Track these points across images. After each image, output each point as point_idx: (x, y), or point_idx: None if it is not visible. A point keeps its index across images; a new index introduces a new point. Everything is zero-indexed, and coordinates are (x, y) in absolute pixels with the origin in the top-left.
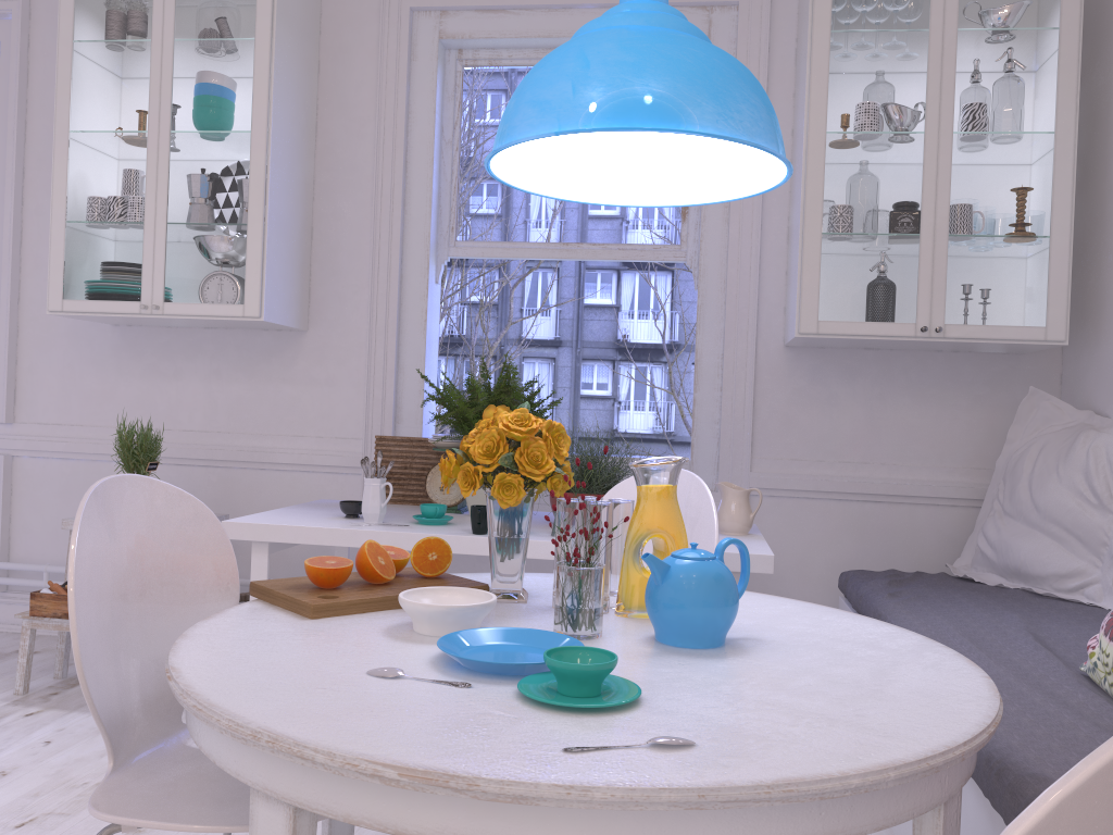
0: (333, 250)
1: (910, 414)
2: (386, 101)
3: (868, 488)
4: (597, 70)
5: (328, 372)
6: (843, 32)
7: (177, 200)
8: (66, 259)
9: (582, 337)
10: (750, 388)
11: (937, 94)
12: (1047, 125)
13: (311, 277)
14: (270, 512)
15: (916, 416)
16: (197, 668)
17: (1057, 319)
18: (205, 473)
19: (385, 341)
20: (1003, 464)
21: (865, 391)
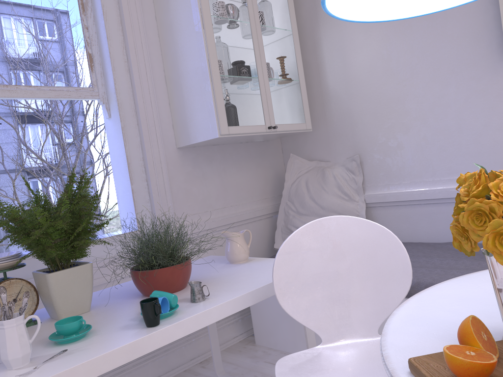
0: None
1: (237, 177)
2: None
3: (230, 220)
4: None
5: None
6: None
7: None
8: None
9: None
10: (166, 176)
11: (251, 2)
12: (289, 27)
13: None
14: None
15: (239, 178)
16: None
17: (308, 119)
18: None
19: None
20: (286, 193)
21: (217, 168)
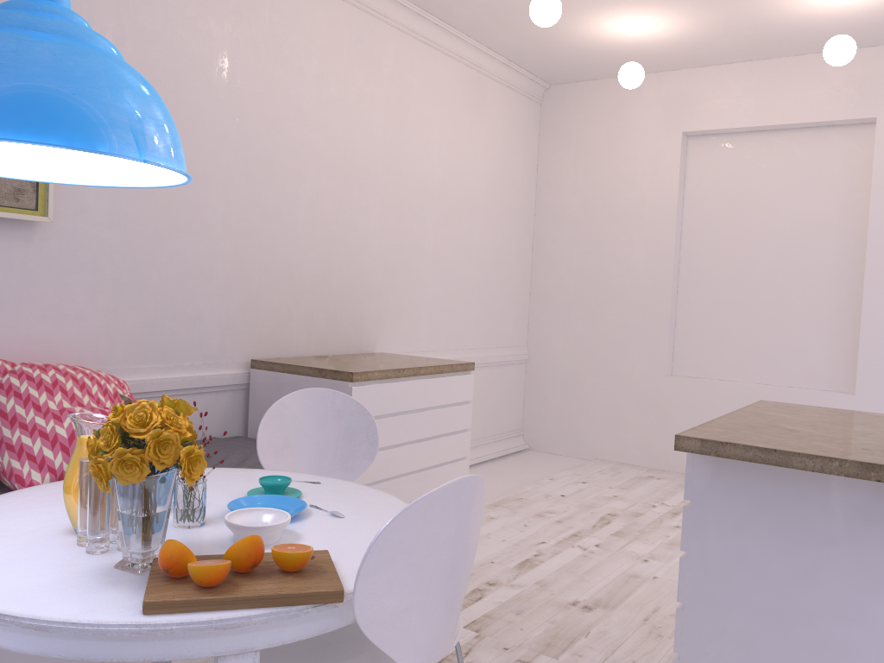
0: None
1: None
2: None
3: None
4: None
5: None
6: None
7: None
8: None
9: None
10: None
11: None
12: None
13: None
14: None
15: None
16: None
17: None
18: None
19: None
20: None
21: None
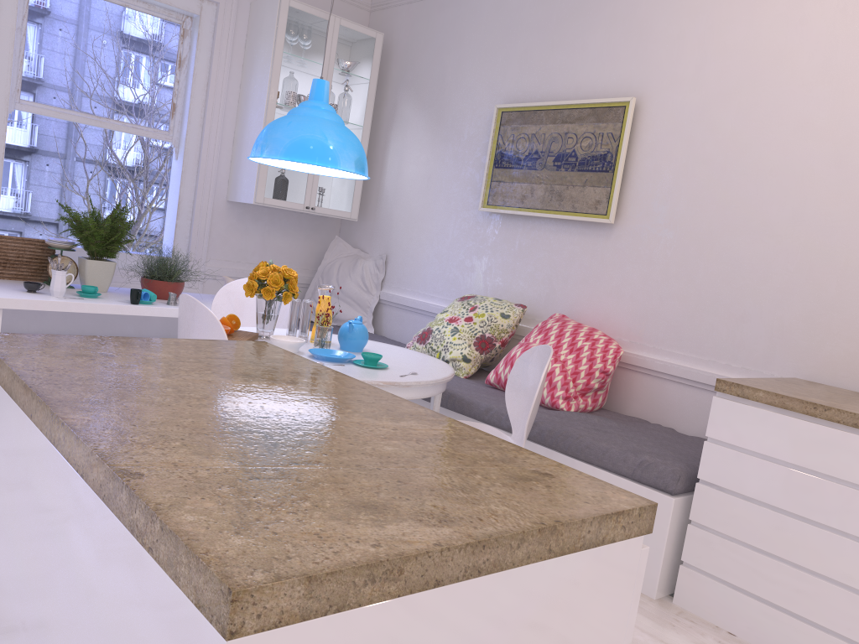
0: None
1: (280, 241)
2: None
3: None
4: (331, 142)
5: None
6: (288, 54)
7: None
8: None
9: None
10: (209, 221)
11: None
12: (361, 123)
13: None
14: None
15: (283, 243)
16: None
17: (355, 209)
18: None
19: None
20: (321, 269)
21: (262, 228)
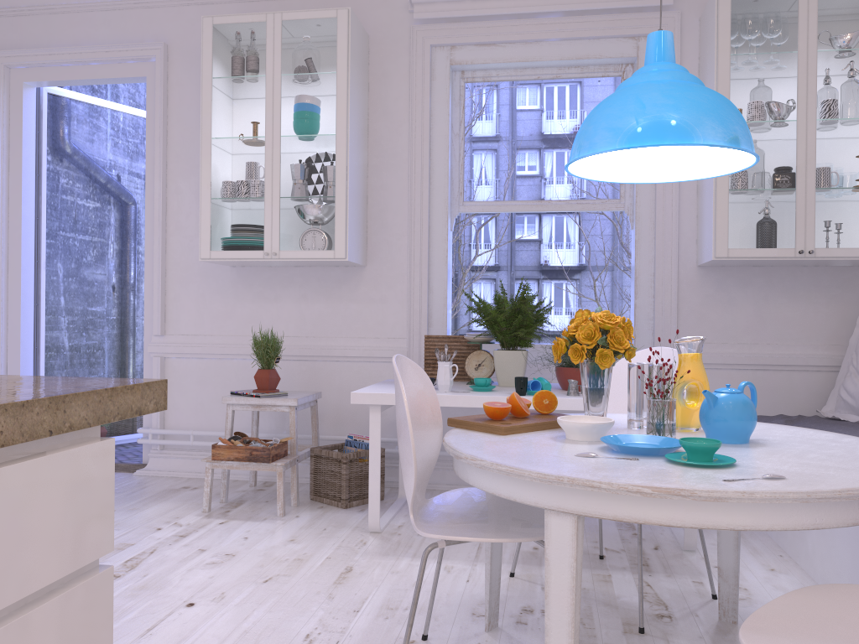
0: (382, 211)
1: (786, 309)
2: (416, 109)
3: (759, 361)
4: (650, 109)
5: (381, 293)
6: (739, 55)
7: (286, 182)
8: (212, 223)
9: (514, 263)
10: (674, 295)
11: (804, 94)
12: None
13: (367, 230)
14: (370, 387)
15: (790, 311)
16: (483, 455)
17: None
18: (298, 365)
19: (420, 272)
20: (855, 341)
21: (754, 295)
